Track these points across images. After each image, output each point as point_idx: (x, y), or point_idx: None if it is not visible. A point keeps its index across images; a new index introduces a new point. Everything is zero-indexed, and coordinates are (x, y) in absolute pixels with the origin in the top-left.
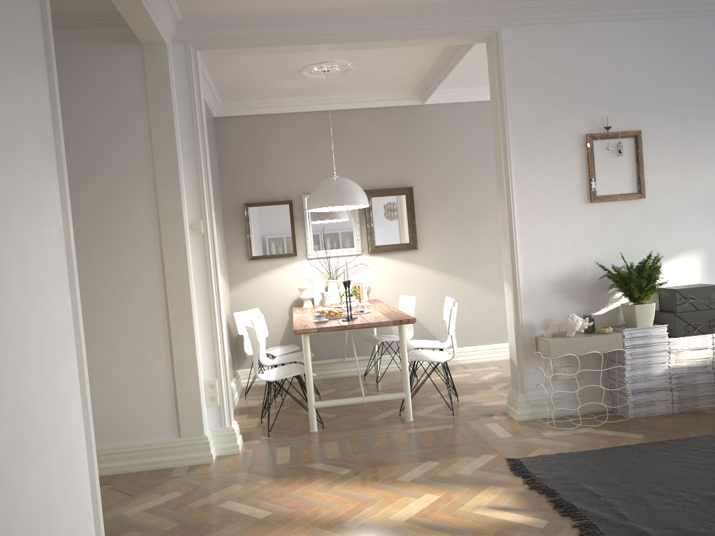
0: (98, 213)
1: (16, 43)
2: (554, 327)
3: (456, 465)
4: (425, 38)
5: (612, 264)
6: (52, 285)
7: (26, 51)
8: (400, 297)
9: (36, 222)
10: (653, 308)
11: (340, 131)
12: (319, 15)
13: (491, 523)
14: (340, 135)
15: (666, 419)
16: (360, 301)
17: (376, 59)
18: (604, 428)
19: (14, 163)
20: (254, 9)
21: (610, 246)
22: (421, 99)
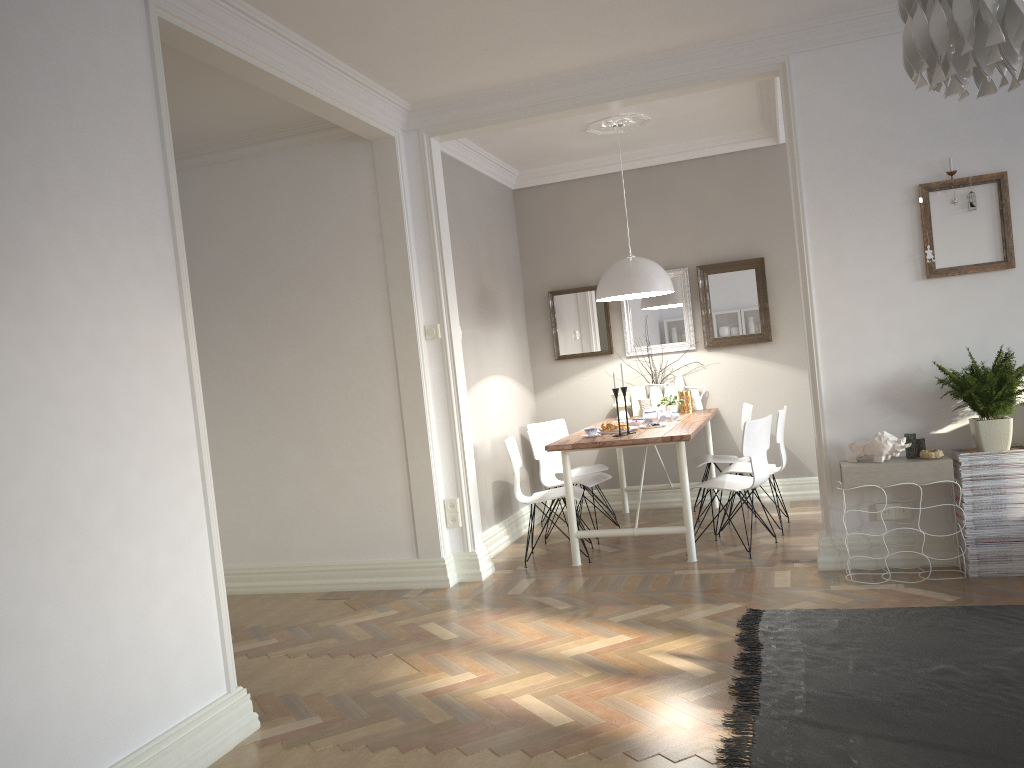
0: (336, 321)
1: (132, 220)
2: (857, 449)
3: (686, 611)
4: (688, 86)
5: (963, 363)
6: (168, 405)
7: (144, 222)
8: (743, 406)
9: (150, 357)
10: (1009, 425)
11: (665, 192)
12: (555, 79)
13: (654, 667)
14: (665, 197)
15: (1021, 582)
16: (689, 410)
17: (673, 105)
18: (918, 586)
19: (125, 315)
20: (480, 85)
21: (959, 338)
22: (773, 137)
